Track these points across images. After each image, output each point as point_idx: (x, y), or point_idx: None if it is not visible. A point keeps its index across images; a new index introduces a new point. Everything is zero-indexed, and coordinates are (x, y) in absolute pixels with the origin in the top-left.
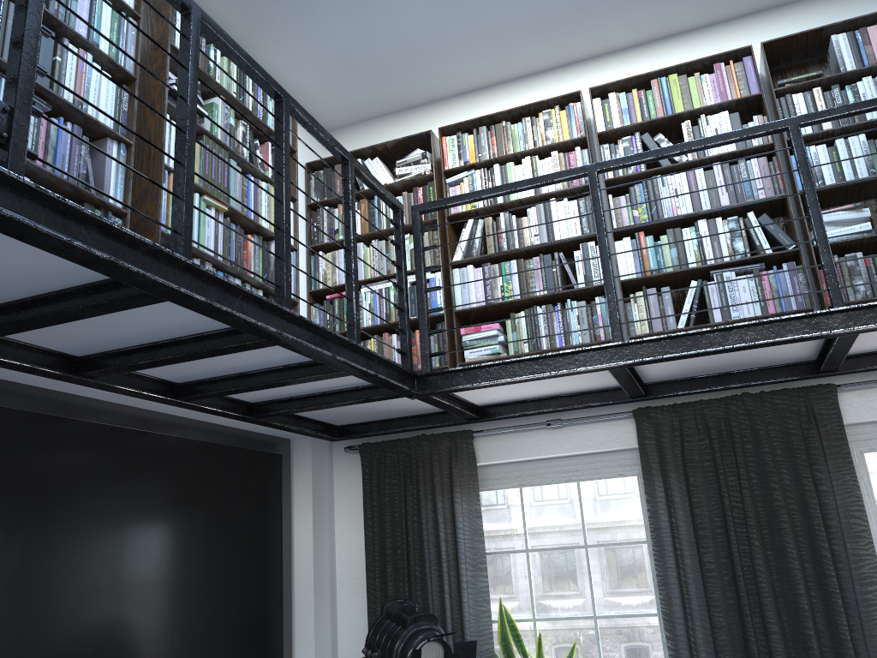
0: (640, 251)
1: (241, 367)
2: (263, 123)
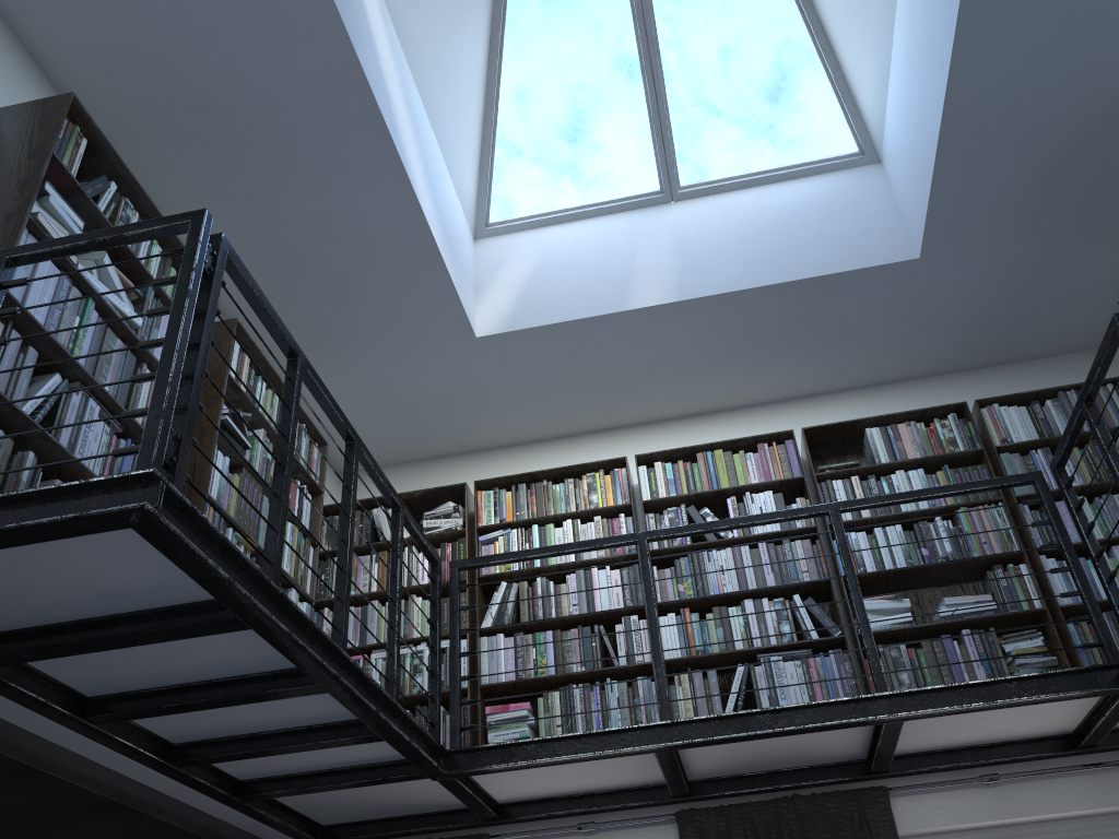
0: (685, 628)
1: (258, 726)
2: (296, 460)
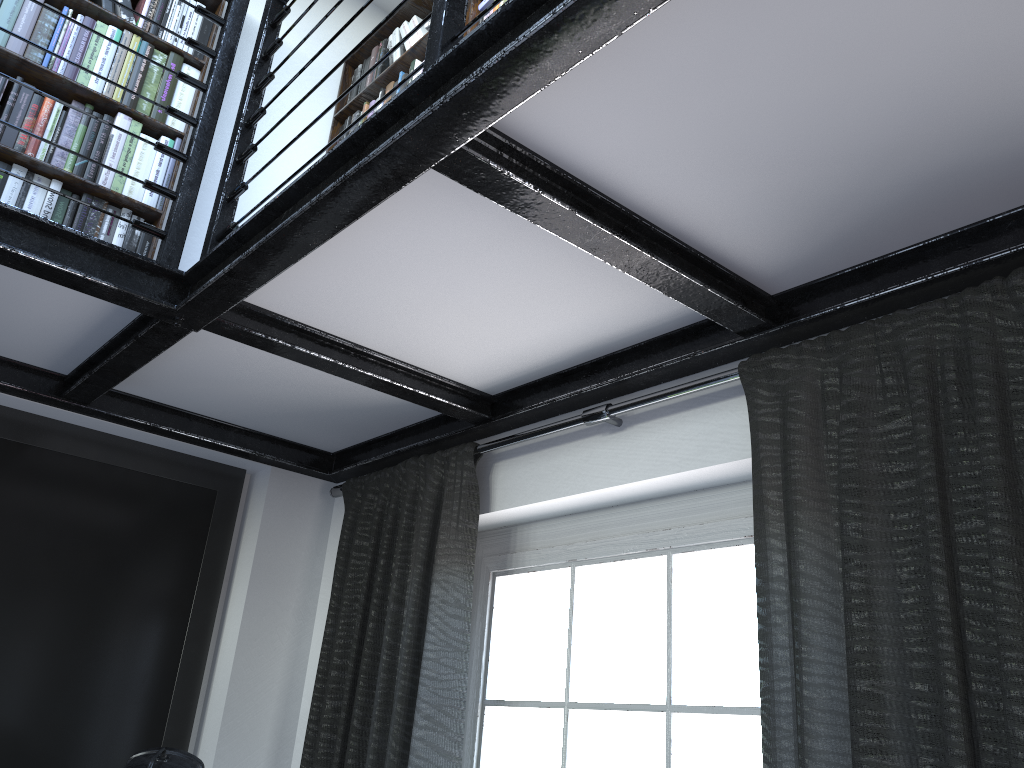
0: None
1: None
2: None
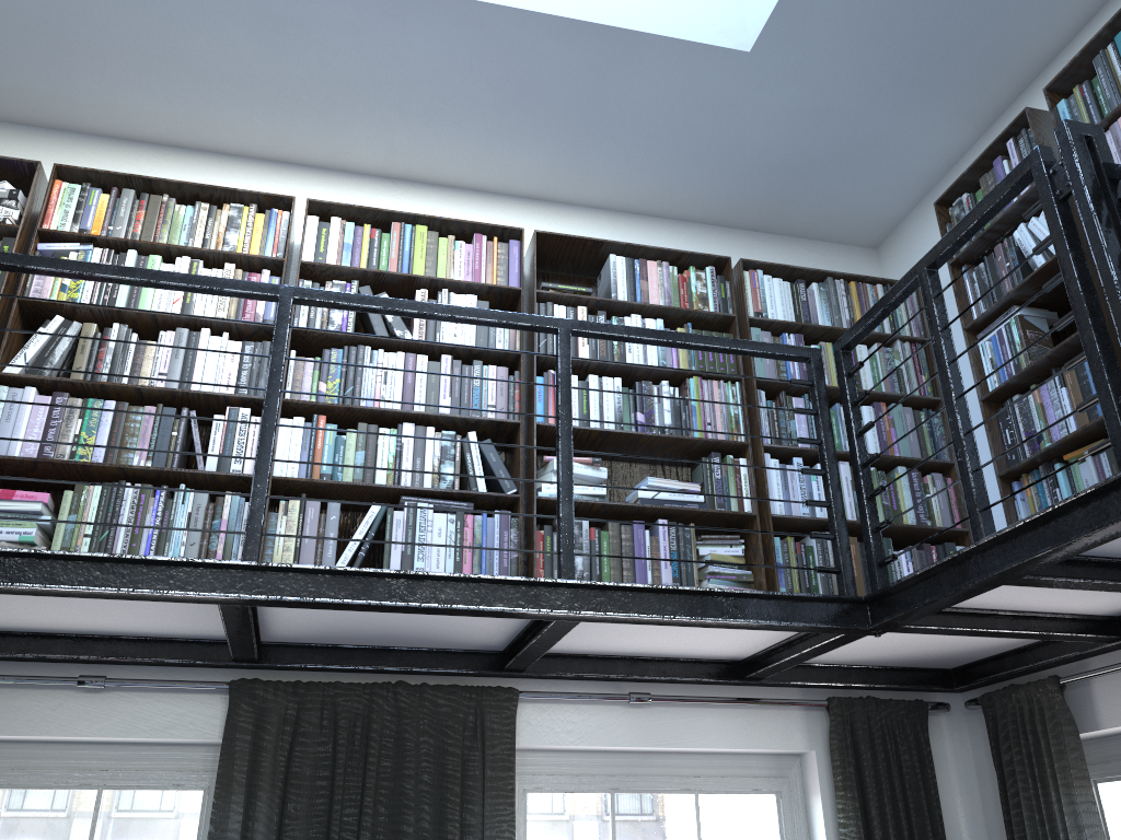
0: (314, 442)
1: None
2: None
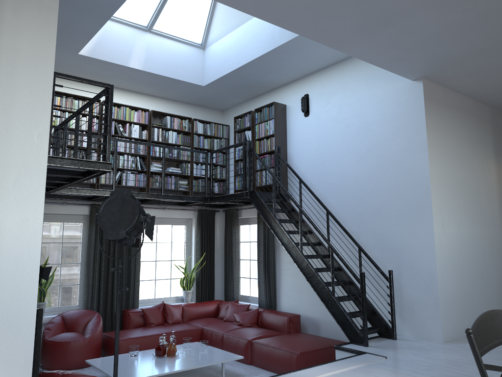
0: None
1: None
2: None
